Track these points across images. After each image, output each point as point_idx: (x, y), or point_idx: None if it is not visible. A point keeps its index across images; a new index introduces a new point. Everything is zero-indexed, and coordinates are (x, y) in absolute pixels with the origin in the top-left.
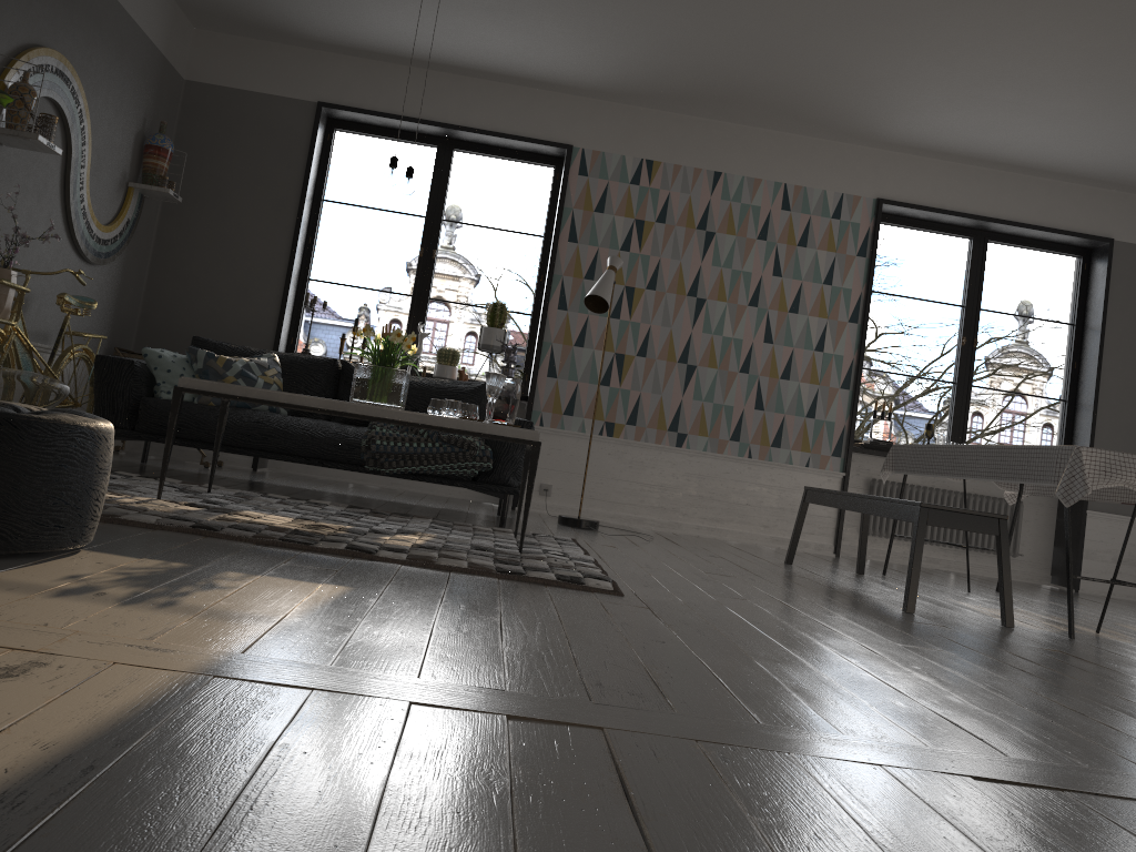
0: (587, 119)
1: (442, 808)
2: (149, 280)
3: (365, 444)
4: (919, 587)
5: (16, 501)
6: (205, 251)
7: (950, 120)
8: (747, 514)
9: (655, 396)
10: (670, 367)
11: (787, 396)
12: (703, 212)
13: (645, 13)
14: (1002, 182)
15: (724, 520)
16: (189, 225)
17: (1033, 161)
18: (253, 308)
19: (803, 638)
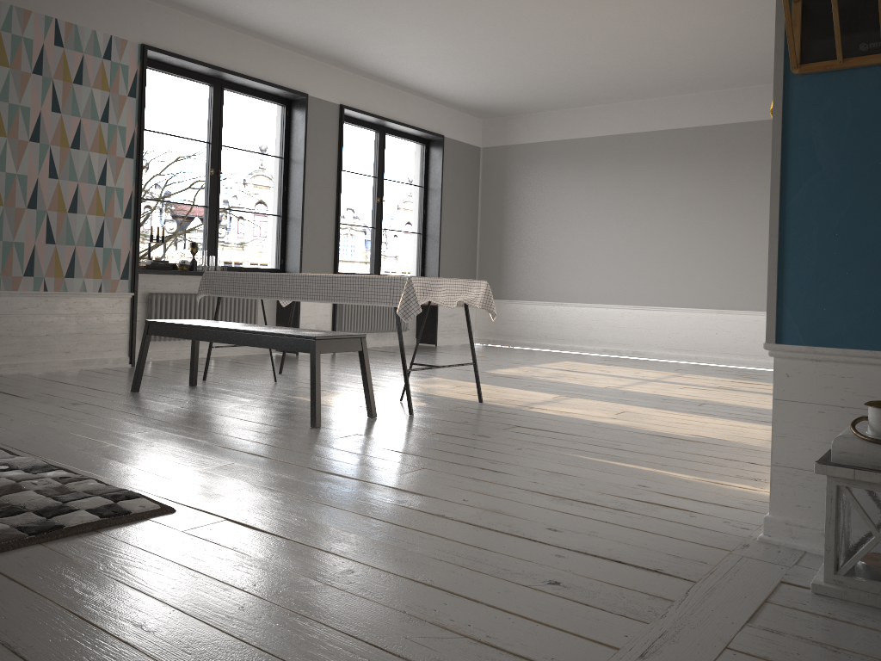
0: None
1: None
2: None
3: None
4: (247, 388)
5: None
6: None
7: None
8: (48, 344)
9: None
10: None
11: (76, 229)
12: None
13: None
14: (236, 41)
15: (27, 354)
16: None
17: (263, 28)
18: None
19: (367, 501)
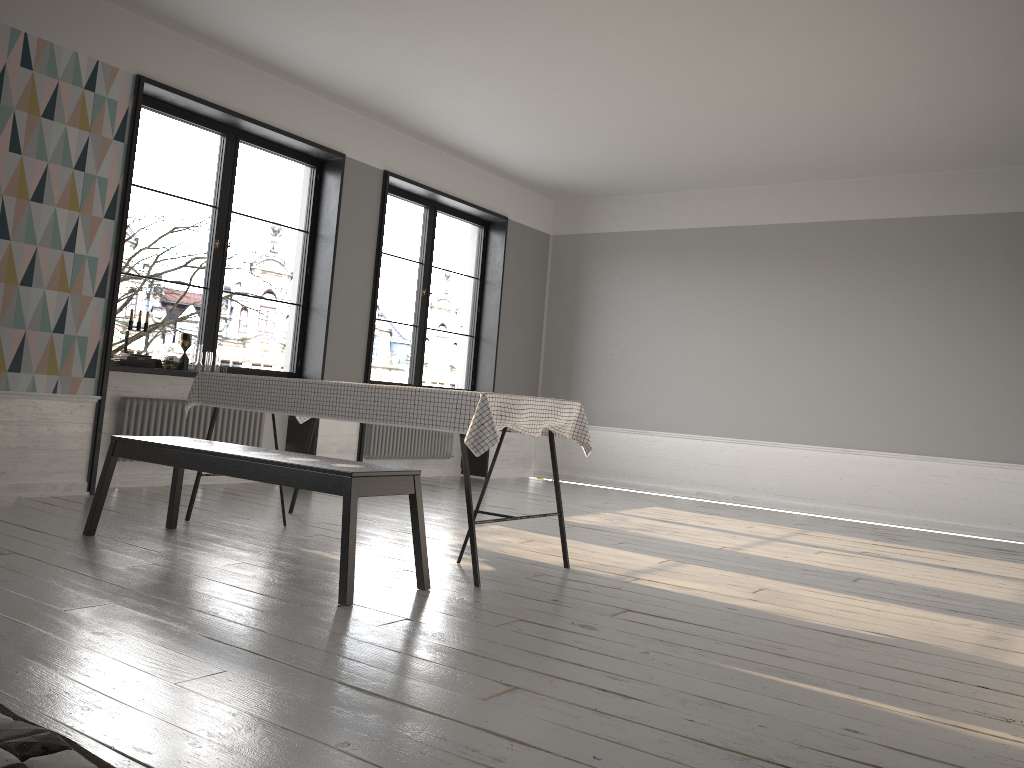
0: None
1: None
2: None
3: None
4: (246, 533)
5: None
6: None
7: (240, 5)
8: None
9: None
10: None
11: (29, 307)
12: None
13: None
14: (259, 82)
15: None
16: None
17: (295, 67)
18: None
19: (441, 757)
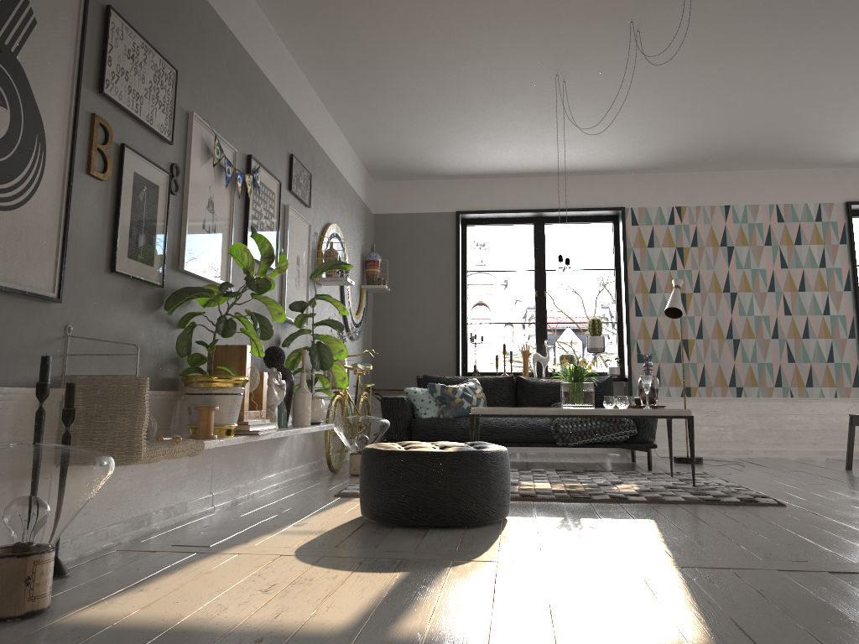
0: (630, 188)
1: (857, 606)
2: (373, 341)
3: (553, 428)
4: None
5: (490, 495)
6: (403, 317)
7: None
8: (798, 437)
9: (714, 364)
10: (721, 343)
11: (809, 350)
12: (722, 234)
13: (673, 124)
14: None
15: (783, 444)
16: (391, 303)
17: None
18: (439, 349)
19: None
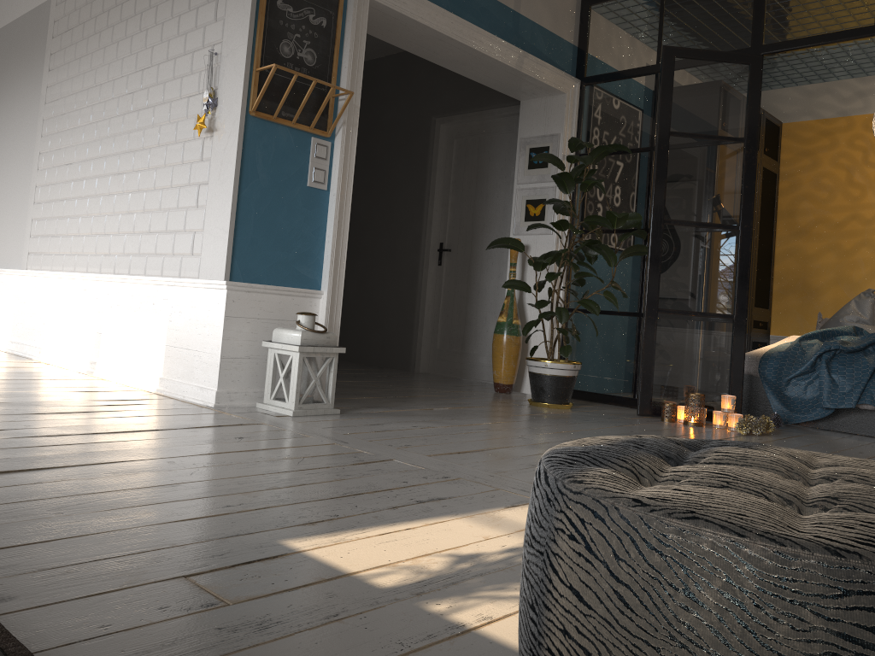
0: None
1: None
2: None
3: None
4: None
5: None
6: None
7: None
8: None
9: None
10: None
11: None
12: None
13: None
14: None
15: None
16: None
17: None
18: None
19: None
